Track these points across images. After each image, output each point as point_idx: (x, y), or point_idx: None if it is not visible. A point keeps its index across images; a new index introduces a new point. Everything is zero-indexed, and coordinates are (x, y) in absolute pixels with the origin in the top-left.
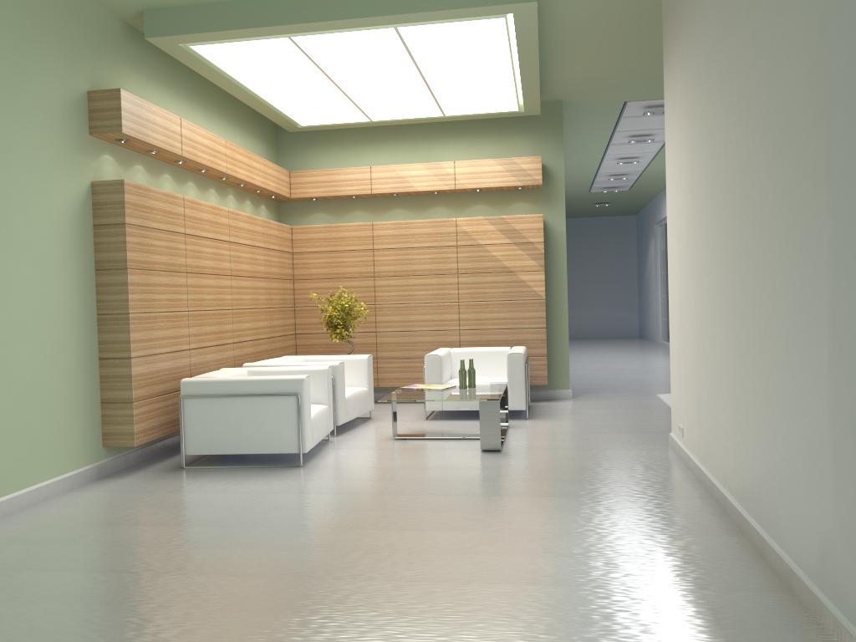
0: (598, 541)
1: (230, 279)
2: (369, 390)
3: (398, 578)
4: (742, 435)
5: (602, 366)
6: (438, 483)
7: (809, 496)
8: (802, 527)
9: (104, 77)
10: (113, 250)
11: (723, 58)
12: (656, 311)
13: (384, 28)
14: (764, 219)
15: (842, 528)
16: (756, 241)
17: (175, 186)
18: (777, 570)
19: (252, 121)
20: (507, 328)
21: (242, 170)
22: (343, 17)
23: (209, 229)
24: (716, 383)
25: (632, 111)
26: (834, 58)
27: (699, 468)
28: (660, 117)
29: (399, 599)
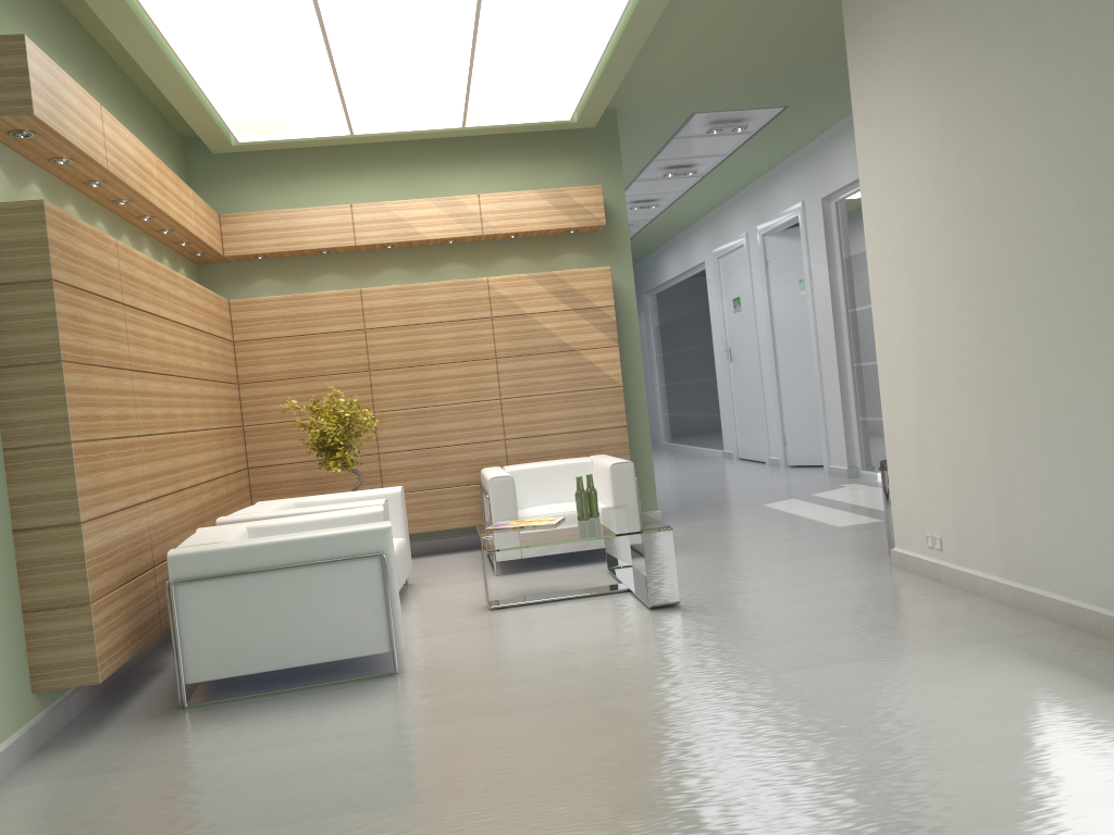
0: (1042, 718)
1: (177, 382)
2: (407, 541)
3: None
4: None
5: None
6: (660, 667)
7: None
8: None
9: None
10: (29, 329)
11: None
12: (655, 405)
13: None
14: None
15: None
16: None
17: None
18: None
19: (158, 133)
20: (573, 432)
21: (173, 206)
22: None
23: (148, 298)
24: (1076, 462)
25: (690, 129)
26: None
27: (1017, 589)
28: (719, 138)
29: None
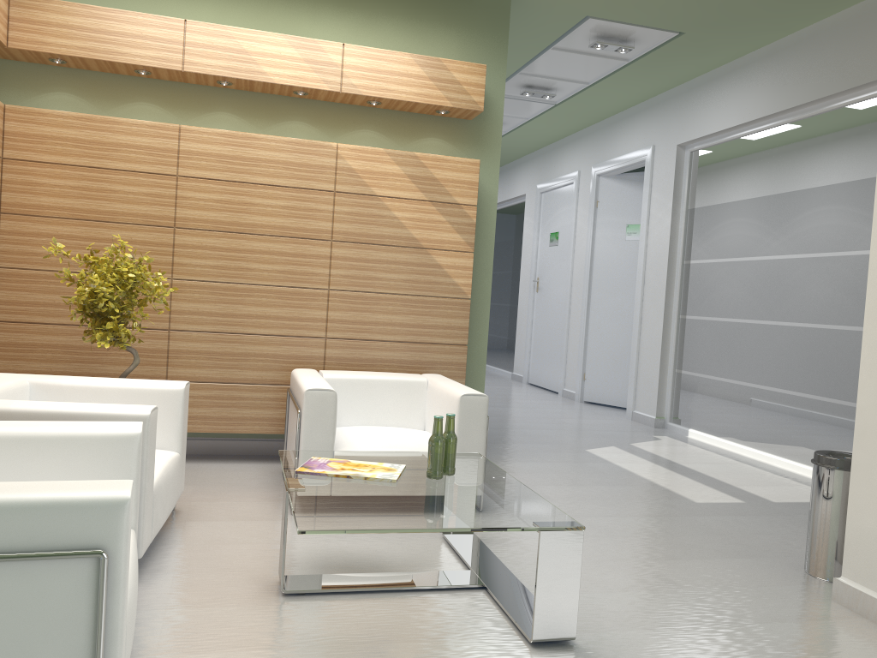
0: None
1: None
2: (182, 456)
3: None
4: None
5: None
6: None
7: None
8: None
9: None
10: None
11: None
12: None
13: None
14: None
15: None
16: None
17: None
18: None
19: None
20: (406, 342)
21: None
22: None
23: None
24: None
25: (572, 40)
26: None
27: None
28: (593, 60)
29: None
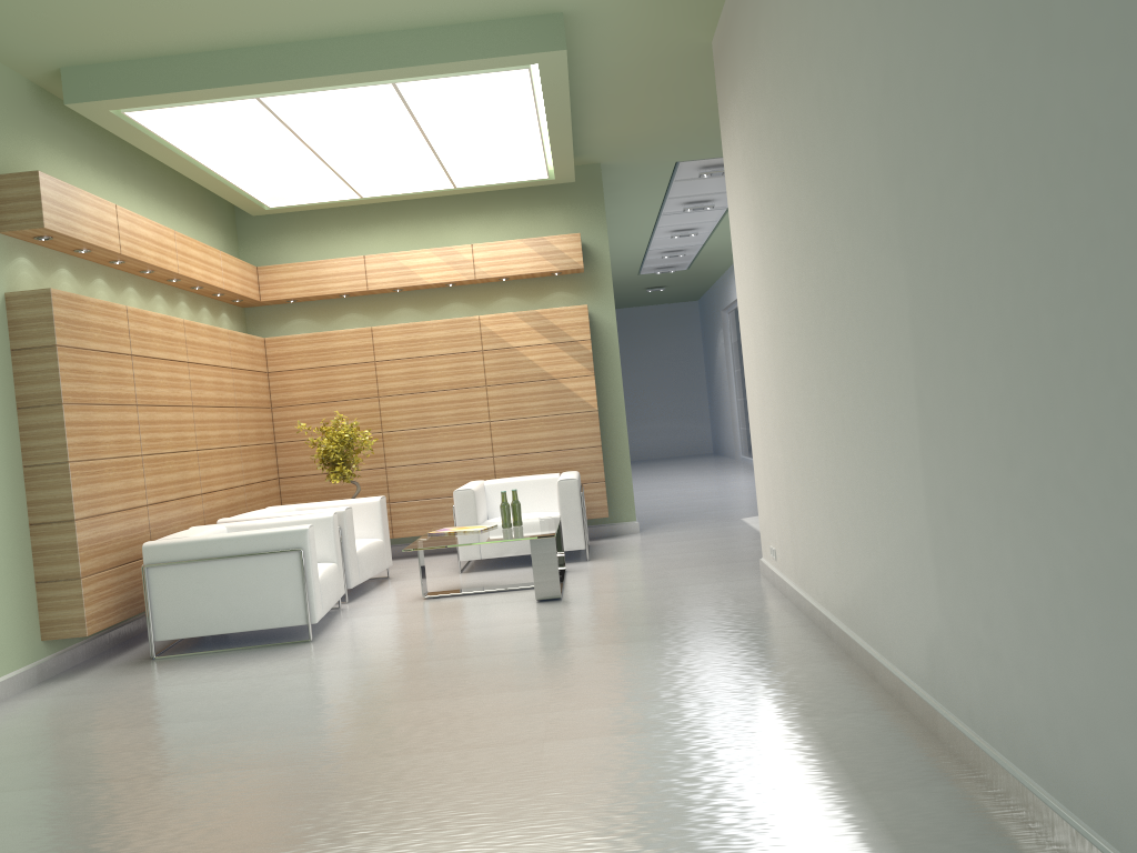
0: (690, 682)
1: (192, 411)
2: (385, 542)
3: (461, 746)
4: (841, 543)
5: (672, 492)
6: (490, 642)
7: (914, 597)
8: (909, 632)
9: (13, 156)
10: (41, 381)
11: (786, 115)
12: (732, 419)
13: (379, 84)
14: (844, 296)
15: (947, 623)
16: (837, 321)
17: (112, 294)
18: (888, 688)
19: (203, 204)
20: (554, 451)
21: (197, 269)
22: (328, 72)
23: (161, 347)
24: (808, 489)
25: (685, 173)
26: (899, 122)
27: (797, 593)
28: (720, 179)
29: (467, 767)
